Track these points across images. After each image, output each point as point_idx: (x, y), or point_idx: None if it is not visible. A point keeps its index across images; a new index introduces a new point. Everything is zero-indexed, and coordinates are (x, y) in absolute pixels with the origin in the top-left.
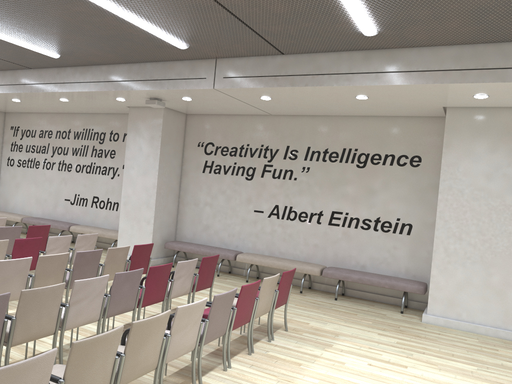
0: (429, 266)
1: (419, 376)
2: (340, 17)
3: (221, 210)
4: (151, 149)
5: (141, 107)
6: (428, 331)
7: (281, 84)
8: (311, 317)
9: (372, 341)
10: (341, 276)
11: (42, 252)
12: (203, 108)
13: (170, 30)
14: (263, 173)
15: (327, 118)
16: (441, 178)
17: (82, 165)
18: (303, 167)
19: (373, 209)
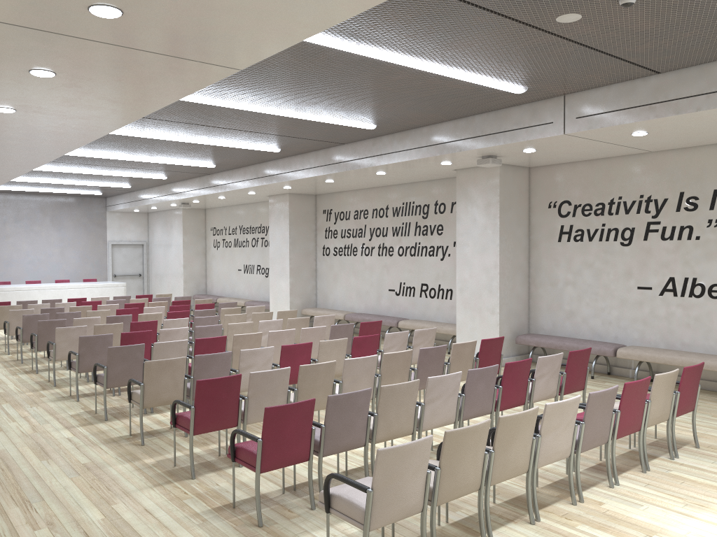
0: None
1: None
2: None
3: (588, 289)
4: (488, 219)
5: (471, 167)
6: None
7: (660, 114)
8: None
9: None
10: None
11: (379, 351)
12: (552, 157)
13: (503, 76)
14: (647, 235)
15: None
16: None
17: (404, 247)
18: (708, 219)
19: None
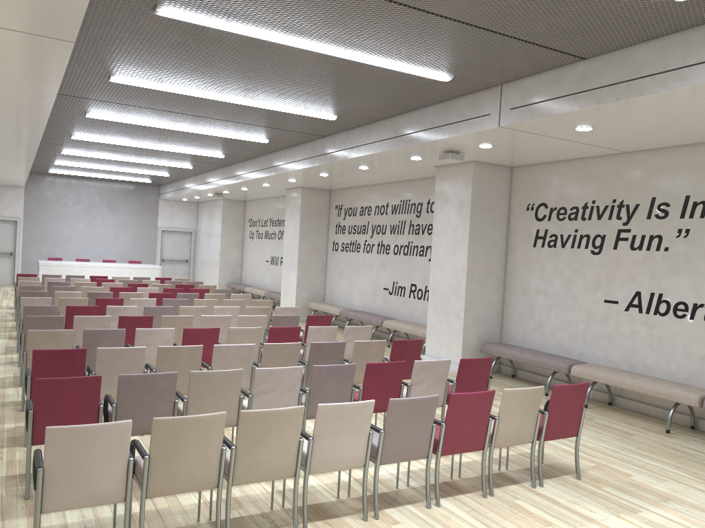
0: None
1: None
2: None
3: (558, 300)
4: (460, 219)
5: (449, 165)
6: None
7: (583, 104)
8: (645, 468)
9: None
10: None
11: (302, 344)
12: (521, 155)
13: (413, 61)
14: (617, 243)
15: None
16: None
17: (399, 246)
18: (678, 229)
19: None
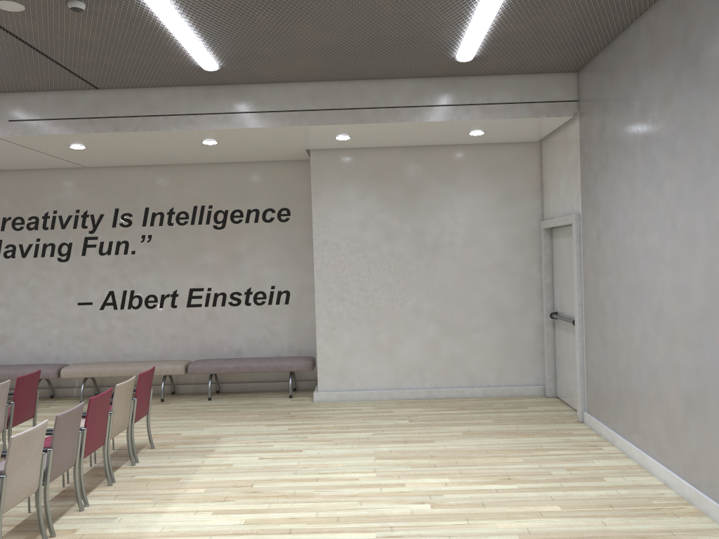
0: (314, 336)
1: (316, 455)
2: (173, 49)
3: (24, 310)
4: None
5: None
6: (321, 409)
7: (101, 129)
8: (182, 426)
9: (261, 434)
10: (212, 369)
11: None
12: None
13: None
14: (85, 250)
15: (167, 168)
16: (314, 233)
17: None
18: (142, 235)
19: (241, 279)
